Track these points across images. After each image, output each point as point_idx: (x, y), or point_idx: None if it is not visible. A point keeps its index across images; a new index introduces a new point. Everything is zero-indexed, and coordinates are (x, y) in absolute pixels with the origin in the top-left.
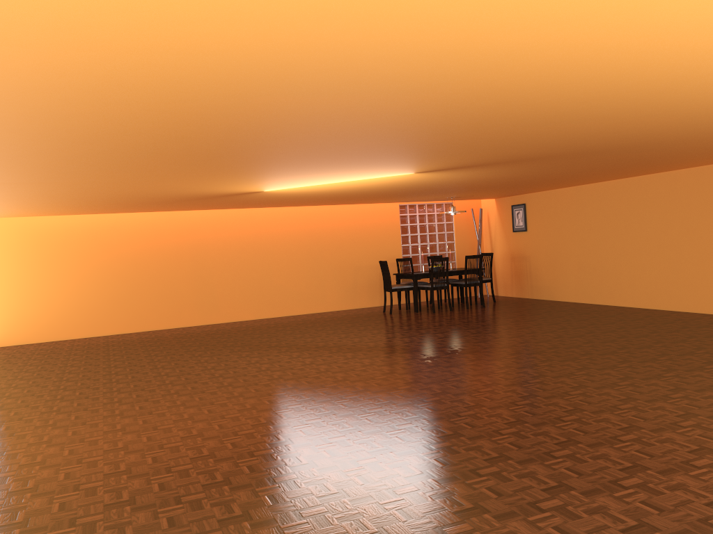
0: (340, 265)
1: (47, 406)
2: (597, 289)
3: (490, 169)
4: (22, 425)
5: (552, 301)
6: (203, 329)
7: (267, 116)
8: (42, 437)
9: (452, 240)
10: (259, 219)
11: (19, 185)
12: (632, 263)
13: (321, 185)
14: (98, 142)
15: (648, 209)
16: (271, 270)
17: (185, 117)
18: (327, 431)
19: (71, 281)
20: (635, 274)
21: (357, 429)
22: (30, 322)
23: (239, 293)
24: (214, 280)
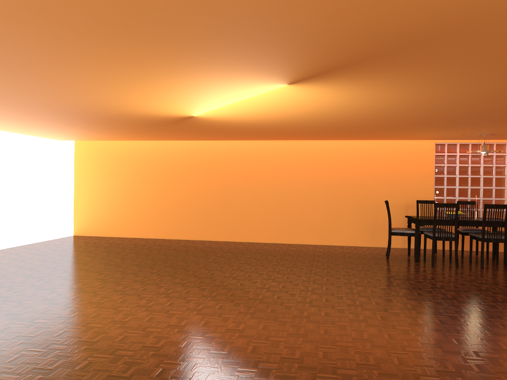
0: (360, 202)
1: None
2: None
3: (396, 74)
4: None
5: None
6: (213, 245)
7: None
8: None
9: (502, 186)
10: (282, 151)
11: None
12: None
13: (232, 108)
14: None
15: None
16: (289, 199)
17: None
18: None
19: (130, 192)
20: None
21: None
22: (102, 221)
23: (258, 217)
24: (237, 203)
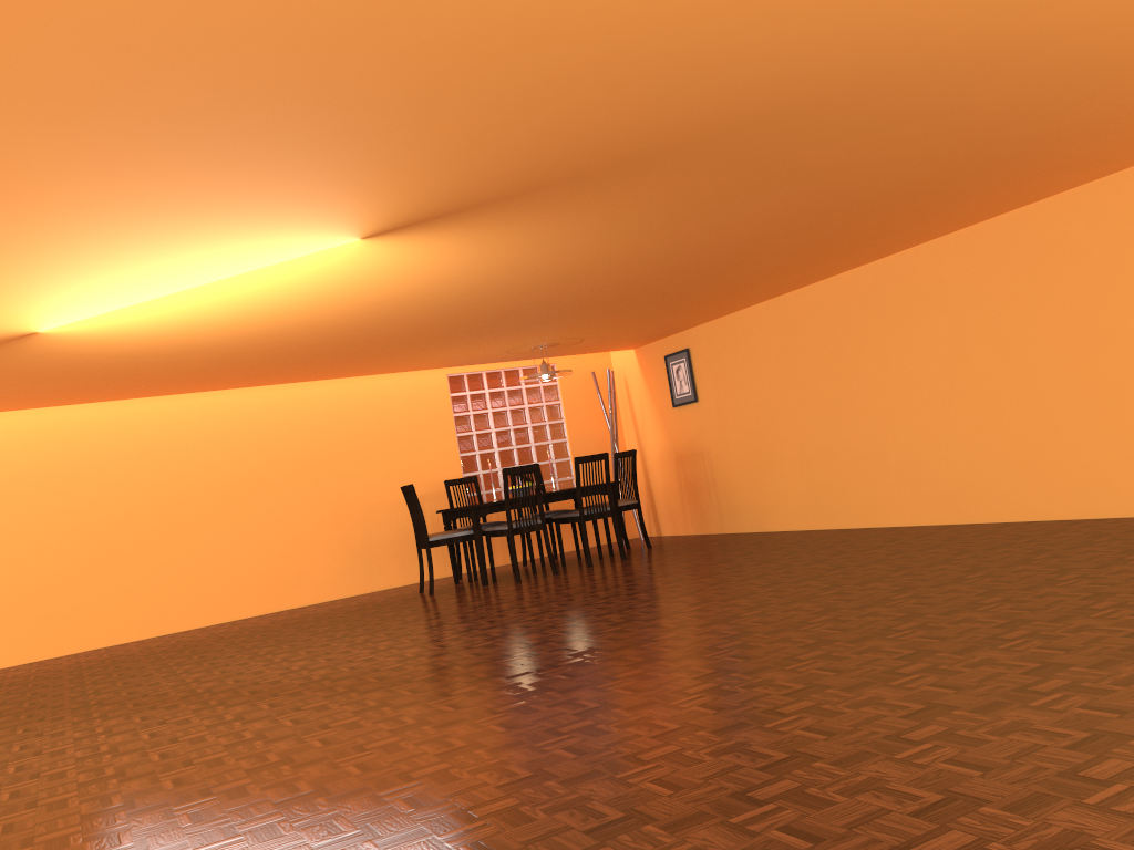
0: (333, 506)
1: None
2: (844, 498)
3: (547, 218)
4: None
5: (761, 533)
6: (9, 674)
7: None
8: None
9: (562, 437)
10: (144, 425)
11: None
12: (905, 433)
13: (168, 304)
14: None
15: (922, 318)
16: (178, 529)
17: None
18: None
19: None
20: (913, 456)
21: None
22: None
23: (107, 584)
24: (47, 563)
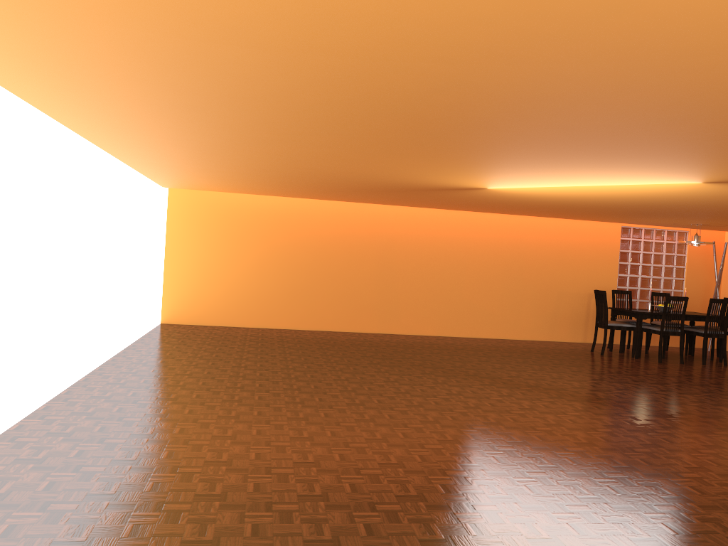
0: (542, 289)
1: (224, 408)
2: None
3: None
4: (197, 431)
5: None
6: (381, 338)
7: (625, 47)
8: (220, 453)
9: (681, 277)
10: (456, 223)
11: (227, 148)
12: None
13: (561, 188)
14: (349, 83)
15: None
16: (462, 282)
17: (502, 37)
18: (611, 535)
19: (252, 265)
20: None
21: (659, 542)
22: (207, 303)
23: (423, 303)
24: (399, 285)
